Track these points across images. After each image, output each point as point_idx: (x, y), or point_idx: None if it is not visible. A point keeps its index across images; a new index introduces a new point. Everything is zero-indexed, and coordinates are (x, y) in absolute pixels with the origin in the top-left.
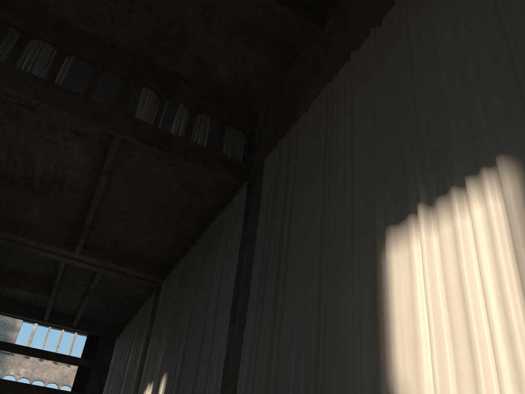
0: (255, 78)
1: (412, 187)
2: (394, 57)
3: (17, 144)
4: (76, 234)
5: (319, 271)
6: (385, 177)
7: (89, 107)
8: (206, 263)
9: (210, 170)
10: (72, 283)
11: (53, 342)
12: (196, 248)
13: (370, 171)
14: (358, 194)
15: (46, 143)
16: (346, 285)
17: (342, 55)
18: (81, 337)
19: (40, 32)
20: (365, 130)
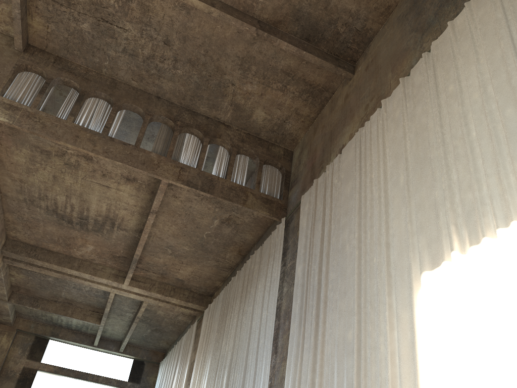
0: (289, 120)
1: (445, 235)
2: (423, 107)
3: (75, 189)
4: (124, 267)
5: (357, 311)
6: (419, 224)
7: (139, 156)
8: (247, 295)
9: (250, 207)
10: (120, 311)
11: (99, 364)
12: (237, 279)
13: (405, 217)
14: (393, 238)
15: (100, 187)
16: (385, 327)
17: (373, 101)
18: (126, 358)
19: (96, 91)
20: (398, 176)
